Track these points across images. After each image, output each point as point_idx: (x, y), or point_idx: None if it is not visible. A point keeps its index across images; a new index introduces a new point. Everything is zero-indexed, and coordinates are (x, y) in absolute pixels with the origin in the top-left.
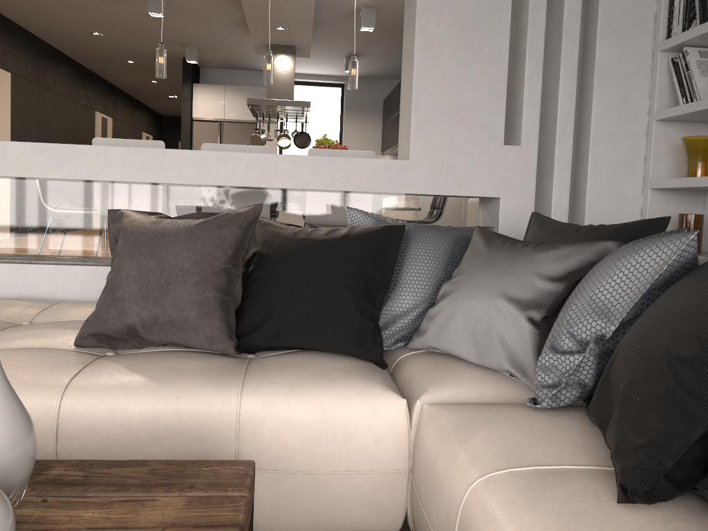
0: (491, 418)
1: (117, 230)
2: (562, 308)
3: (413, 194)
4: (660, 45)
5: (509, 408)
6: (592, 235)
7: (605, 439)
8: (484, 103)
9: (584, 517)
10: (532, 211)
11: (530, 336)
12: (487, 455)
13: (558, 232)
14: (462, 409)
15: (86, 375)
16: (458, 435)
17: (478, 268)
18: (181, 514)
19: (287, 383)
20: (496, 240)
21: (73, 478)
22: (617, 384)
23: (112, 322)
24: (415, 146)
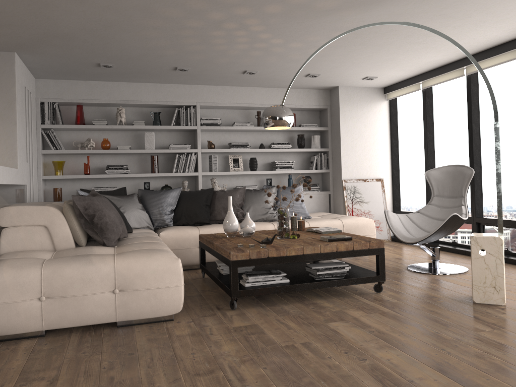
0: (176, 228)
1: (87, 203)
2: (155, 207)
3: (18, 184)
4: (41, 125)
5: (170, 227)
6: (117, 193)
7: (190, 223)
8: (24, 144)
9: (214, 225)
10: (80, 188)
11: (148, 216)
12: (192, 229)
13: (106, 193)
14: (170, 229)
15: (153, 241)
16: (181, 230)
17: (127, 203)
18: (221, 234)
19: (153, 235)
20: (117, 196)
21: (213, 237)
22: (192, 213)
23: (119, 233)
24: (19, 162)
